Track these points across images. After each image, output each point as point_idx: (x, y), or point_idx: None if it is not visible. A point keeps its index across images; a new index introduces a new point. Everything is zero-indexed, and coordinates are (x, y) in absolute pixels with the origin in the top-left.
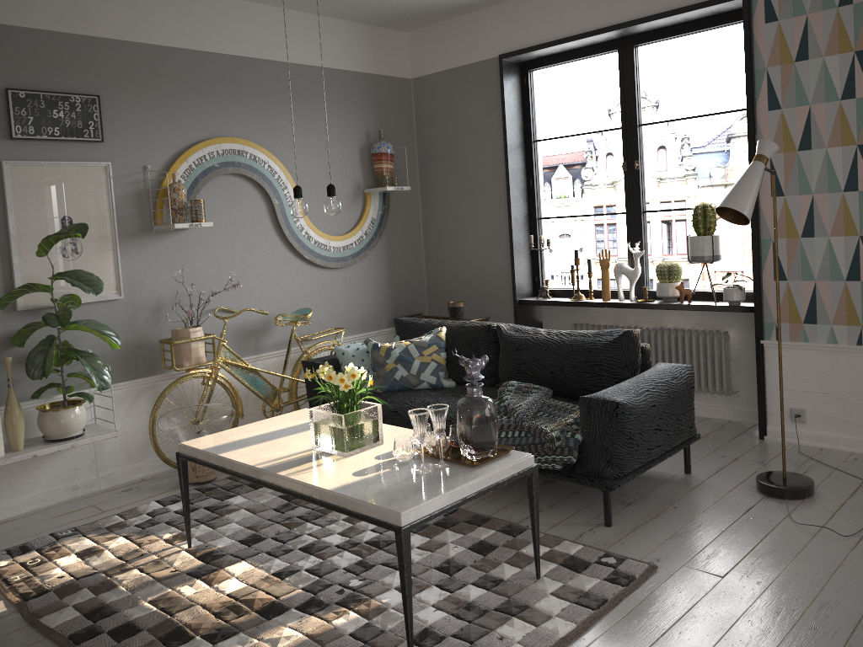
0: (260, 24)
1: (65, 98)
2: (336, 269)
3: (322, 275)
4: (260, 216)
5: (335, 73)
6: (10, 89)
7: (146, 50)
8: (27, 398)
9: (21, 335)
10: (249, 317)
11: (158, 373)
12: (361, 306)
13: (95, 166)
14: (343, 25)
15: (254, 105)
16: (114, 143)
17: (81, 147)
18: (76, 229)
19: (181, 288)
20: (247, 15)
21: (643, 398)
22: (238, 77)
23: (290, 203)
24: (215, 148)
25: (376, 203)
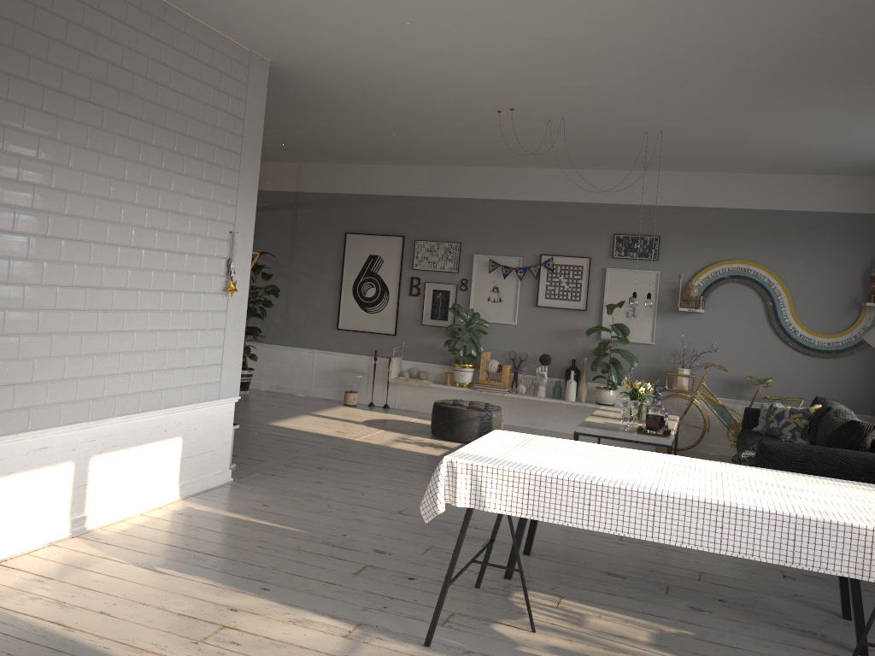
0: (779, 187)
1: (641, 238)
2: (820, 358)
3: (805, 360)
4: (757, 312)
5: (844, 216)
6: (615, 234)
7: (692, 210)
8: (598, 382)
9: (597, 350)
10: (736, 374)
11: (668, 391)
12: (842, 391)
13: (651, 273)
14: (860, 180)
15: (765, 240)
16: (664, 261)
17: (646, 262)
18: (619, 303)
19: (691, 346)
20: (769, 183)
21: (797, 452)
22: (754, 222)
23: (781, 305)
24: (727, 266)
25: (871, 314)
